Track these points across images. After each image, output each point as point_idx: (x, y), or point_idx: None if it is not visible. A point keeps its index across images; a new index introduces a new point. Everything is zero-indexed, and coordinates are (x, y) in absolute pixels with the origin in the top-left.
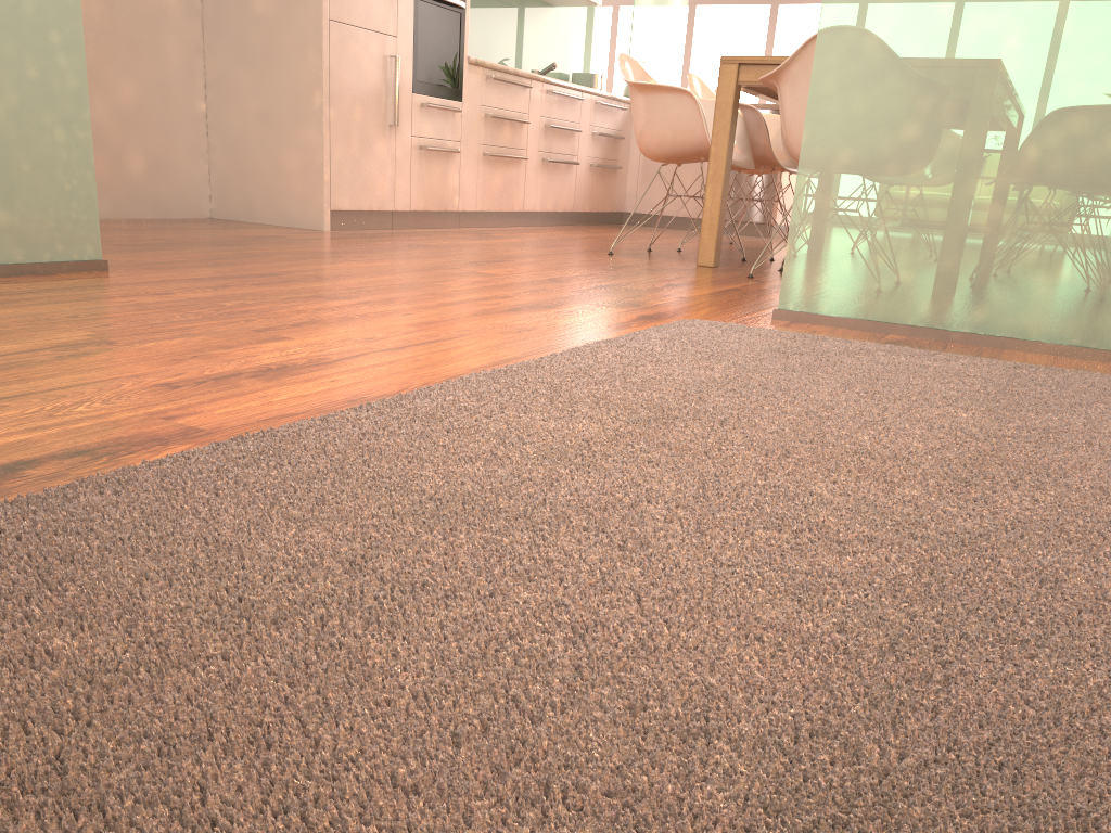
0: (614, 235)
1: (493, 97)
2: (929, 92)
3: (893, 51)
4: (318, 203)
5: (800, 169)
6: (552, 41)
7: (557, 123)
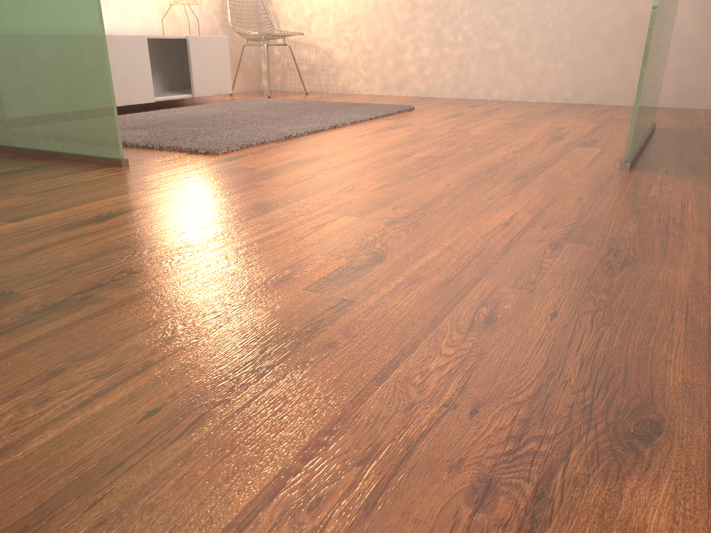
0: None
1: None
2: None
3: None
4: None
5: (107, 53)
6: None
7: None
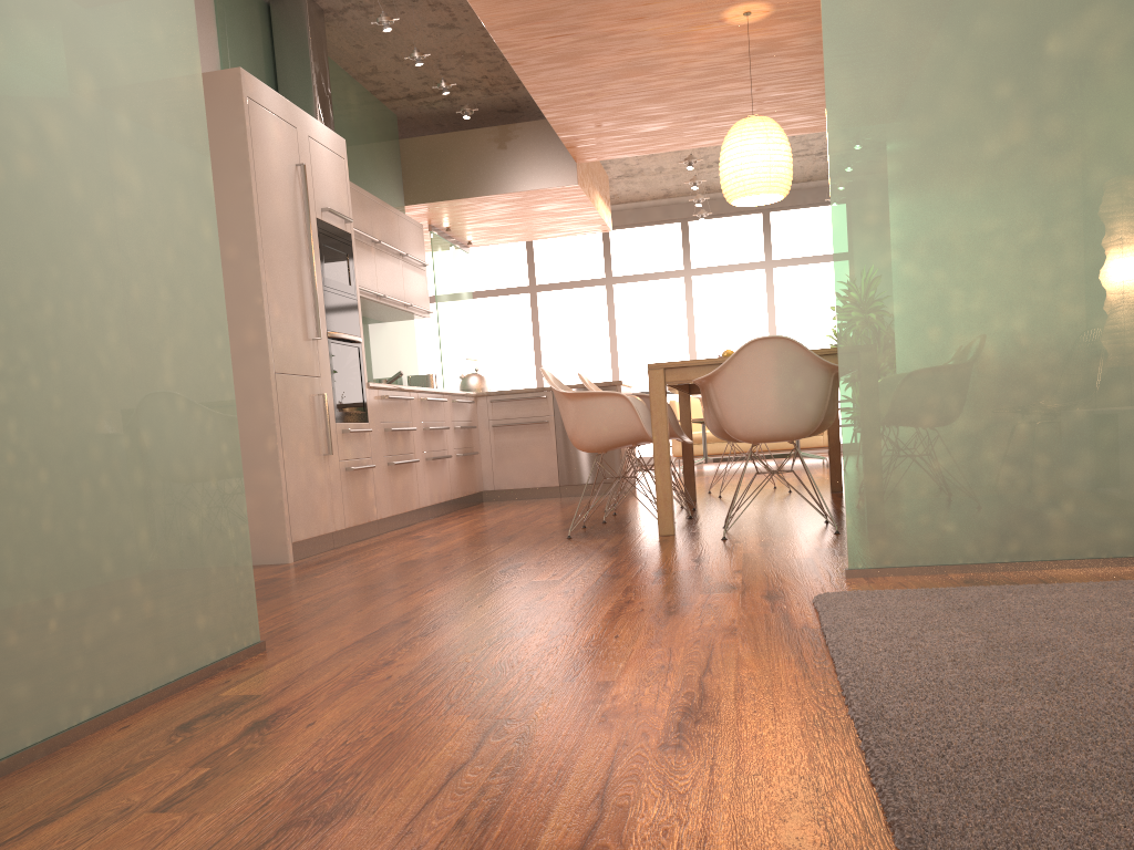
0: (515, 516)
1: (387, 412)
2: (935, 392)
3: (901, 366)
4: (280, 538)
5: (845, 459)
6: (388, 352)
7: (430, 424)
